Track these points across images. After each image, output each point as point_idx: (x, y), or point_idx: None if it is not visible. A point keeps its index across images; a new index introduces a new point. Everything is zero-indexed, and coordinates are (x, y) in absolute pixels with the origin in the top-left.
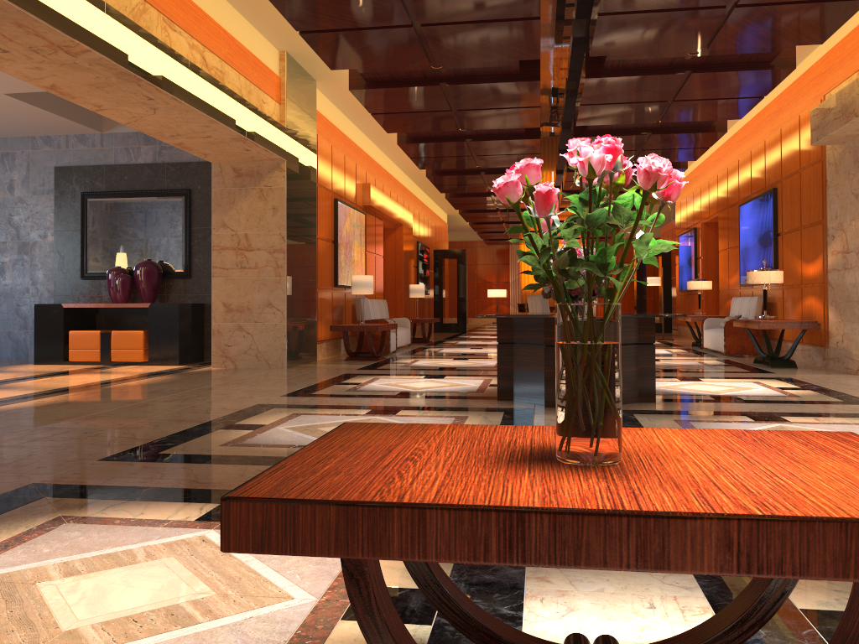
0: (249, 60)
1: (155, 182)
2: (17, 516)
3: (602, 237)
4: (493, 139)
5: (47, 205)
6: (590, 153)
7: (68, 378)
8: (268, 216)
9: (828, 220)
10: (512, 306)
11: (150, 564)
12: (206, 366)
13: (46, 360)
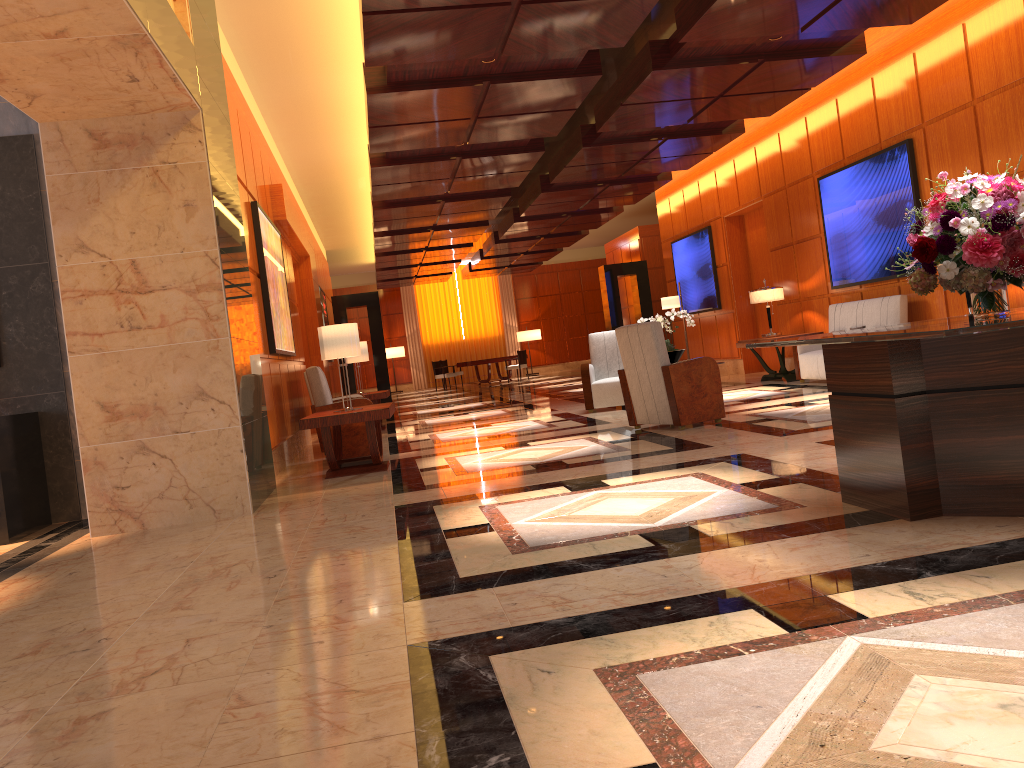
0: None
1: None
2: None
3: (531, 263)
4: (529, 79)
5: None
6: None
7: None
8: (176, 222)
9: None
10: (413, 367)
11: None
12: (72, 534)
13: None
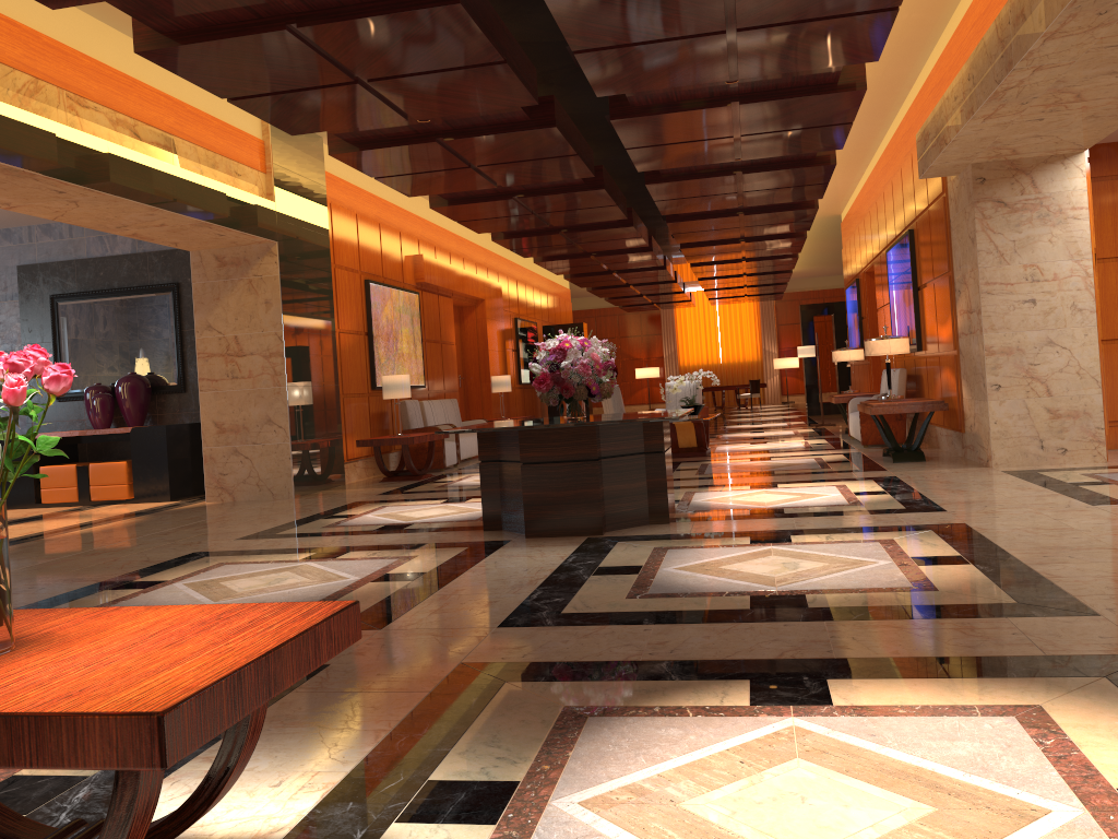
0: (210, 126)
1: (136, 276)
2: None
3: (772, 293)
4: (547, 194)
5: (12, 313)
6: None
7: (18, 528)
8: (260, 313)
9: (954, 271)
10: None
11: None
12: (203, 500)
13: (15, 503)
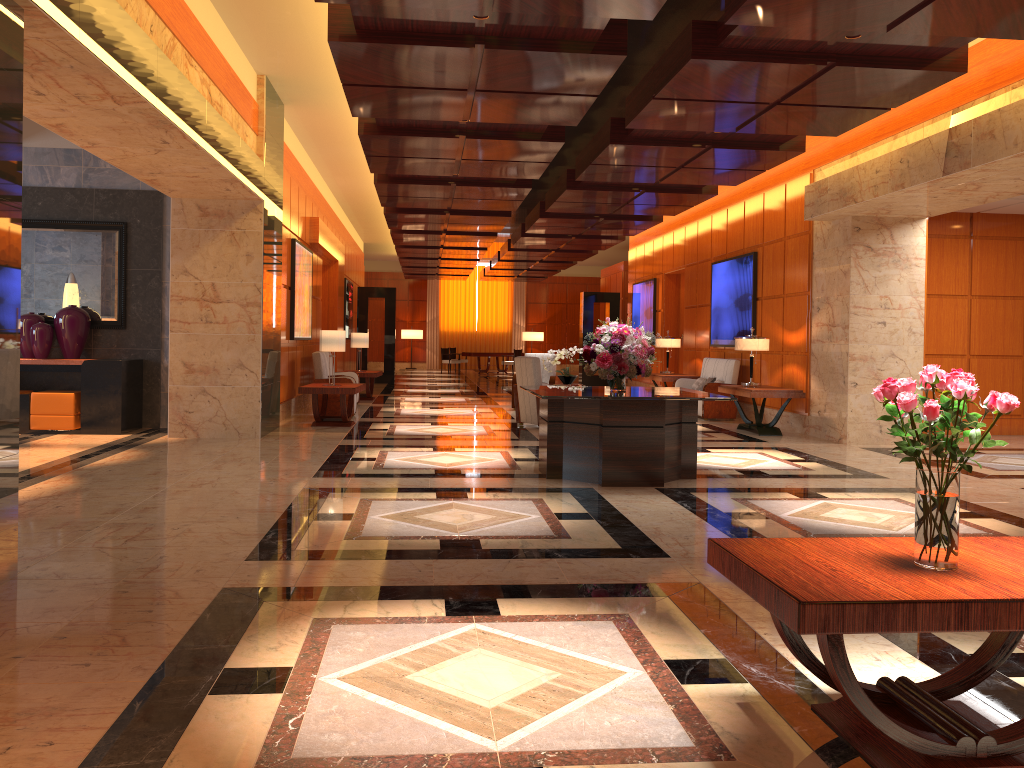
0: (239, 89)
1: (80, 211)
2: (272, 620)
3: (538, 276)
4: (482, 185)
5: None
6: (966, 387)
7: None
8: (240, 264)
9: (813, 292)
10: (428, 349)
11: (472, 655)
12: (156, 434)
13: None
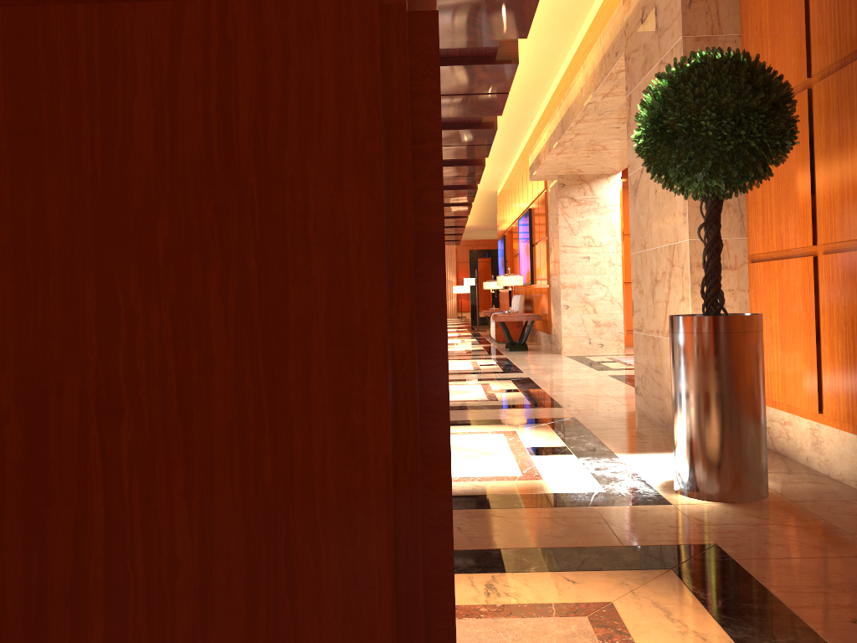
0: None
1: None
2: None
3: (452, 240)
4: None
5: None
6: None
7: None
8: None
9: (549, 237)
10: None
11: None
12: None
13: None
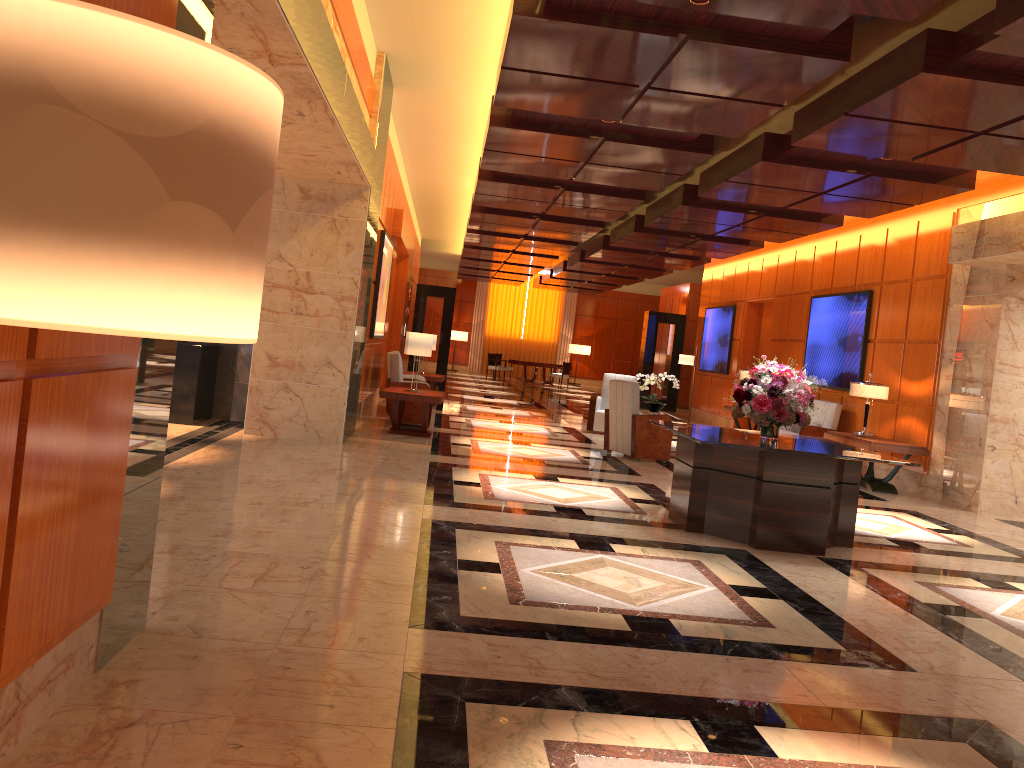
0: (364, 65)
1: None
2: (493, 739)
3: (594, 289)
4: (592, 192)
5: None
6: None
7: None
8: (339, 254)
9: (945, 342)
10: (471, 352)
11: None
12: (229, 429)
13: None
